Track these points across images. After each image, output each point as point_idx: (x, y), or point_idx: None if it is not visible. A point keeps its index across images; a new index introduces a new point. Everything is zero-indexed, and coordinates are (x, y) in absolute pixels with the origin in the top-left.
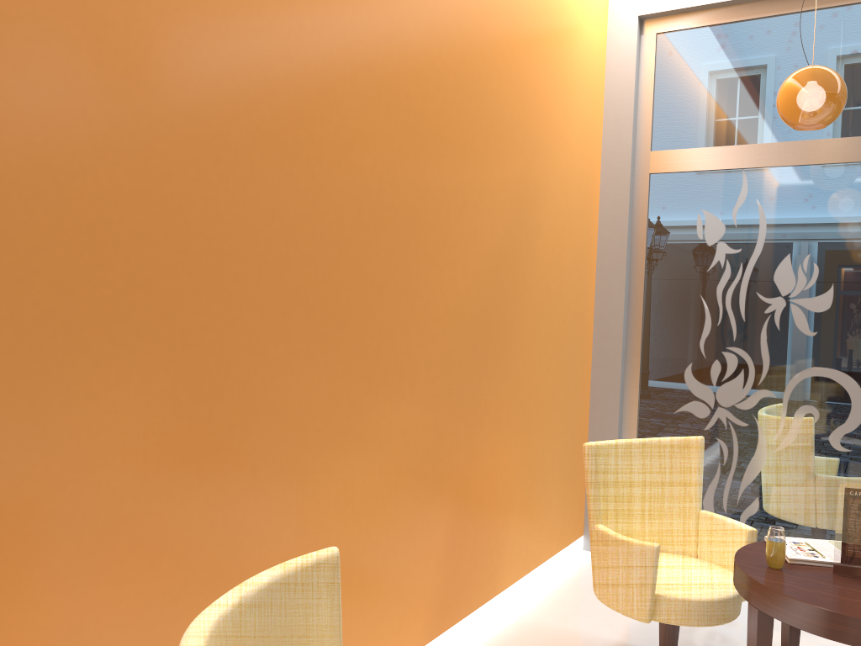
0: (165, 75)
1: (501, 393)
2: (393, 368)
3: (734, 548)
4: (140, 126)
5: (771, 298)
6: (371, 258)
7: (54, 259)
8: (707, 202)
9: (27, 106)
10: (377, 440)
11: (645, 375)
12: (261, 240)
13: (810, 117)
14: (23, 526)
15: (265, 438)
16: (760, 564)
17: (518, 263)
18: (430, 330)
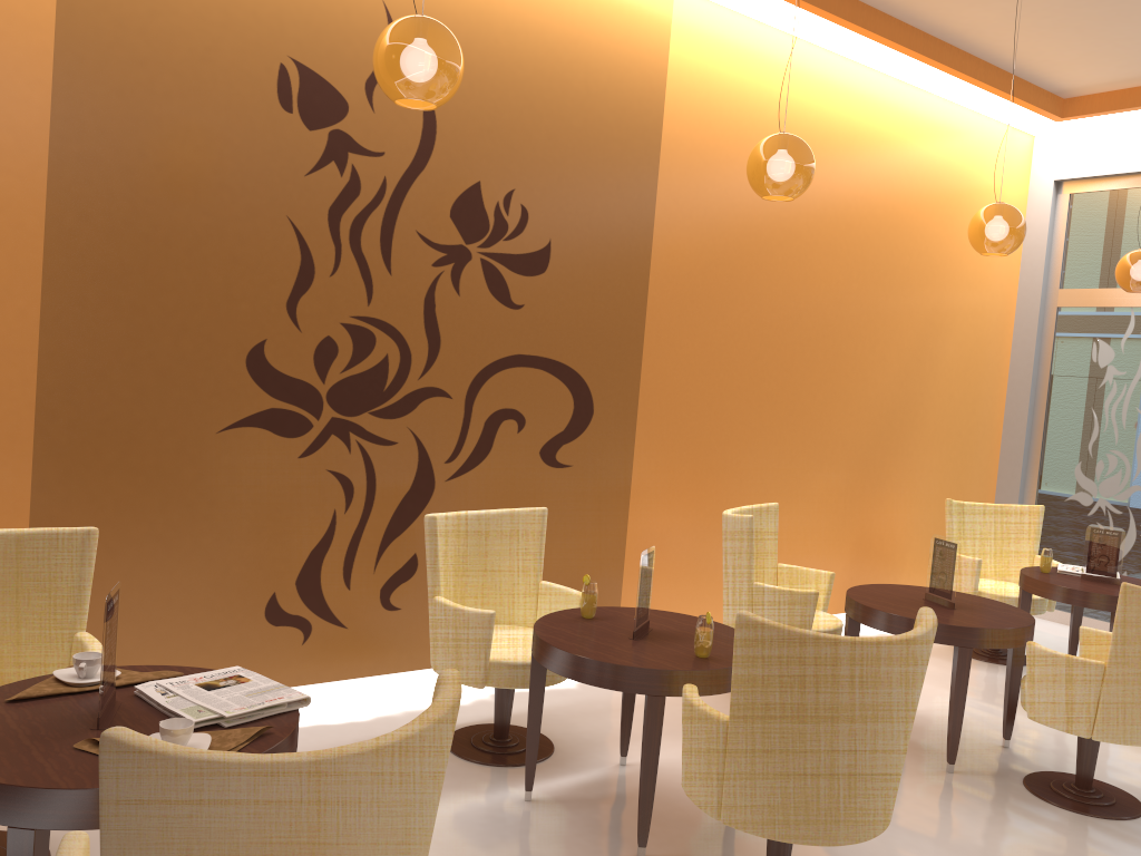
0: (715, 300)
1: (902, 467)
2: (819, 441)
3: None
4: (704, 324)
5: None
6: (809, 377)
7: (672, 380)
8: (1101, 332)
9: (668, 323)
10: (807, 480)
11: (1043, 469)
12: (750, 370)
13: (1133, 286)
14: (656, 482)
15: (746, 467)
16: (1036, 571)
17: (921, 379)
18: (846, 420)
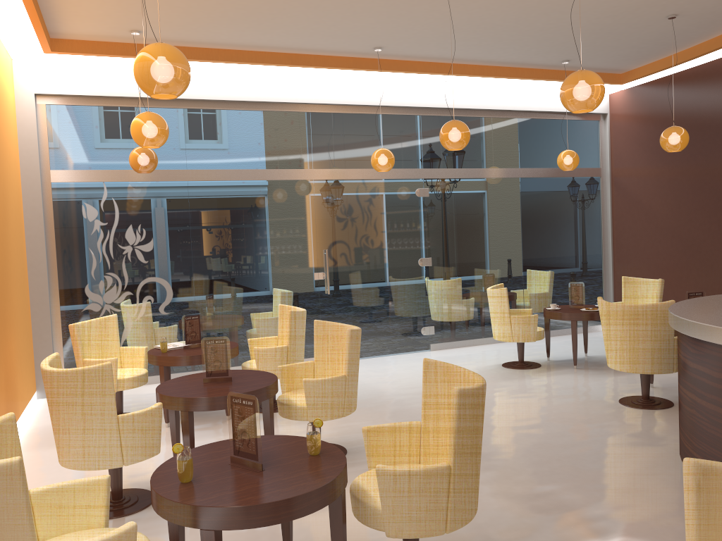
0: None
1: (9, 310)
2: None
3: (139, 357)
4: None
5: (125, 246)
6: None
7: None
8: (87, 198)
9: None
10: None
11: (62, 294)
12: None
13: (145, 169)
14: None
15: None
16: (159, 353)
17: (7, 240)
18: None
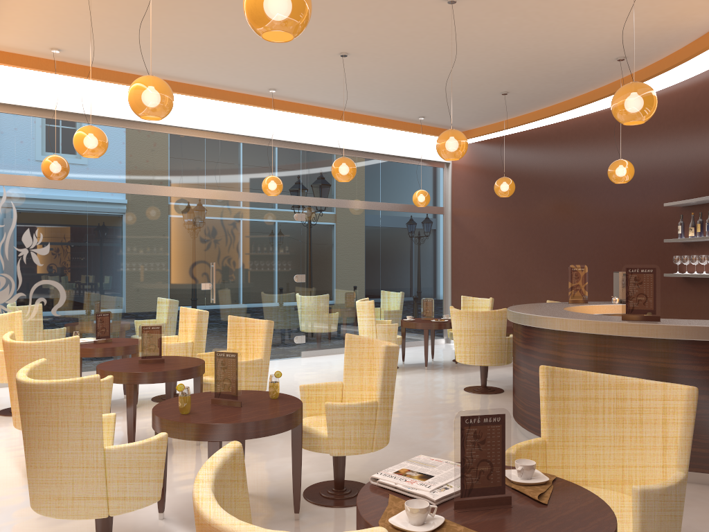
0: None
1: None
2: None
3: None
4: None
5: (21, 249)
6: None
7: None
8: None
9: None
10: None
11: None
12: None
13: (58, 176)
14: None
15: None
16: None
17: None
18: None
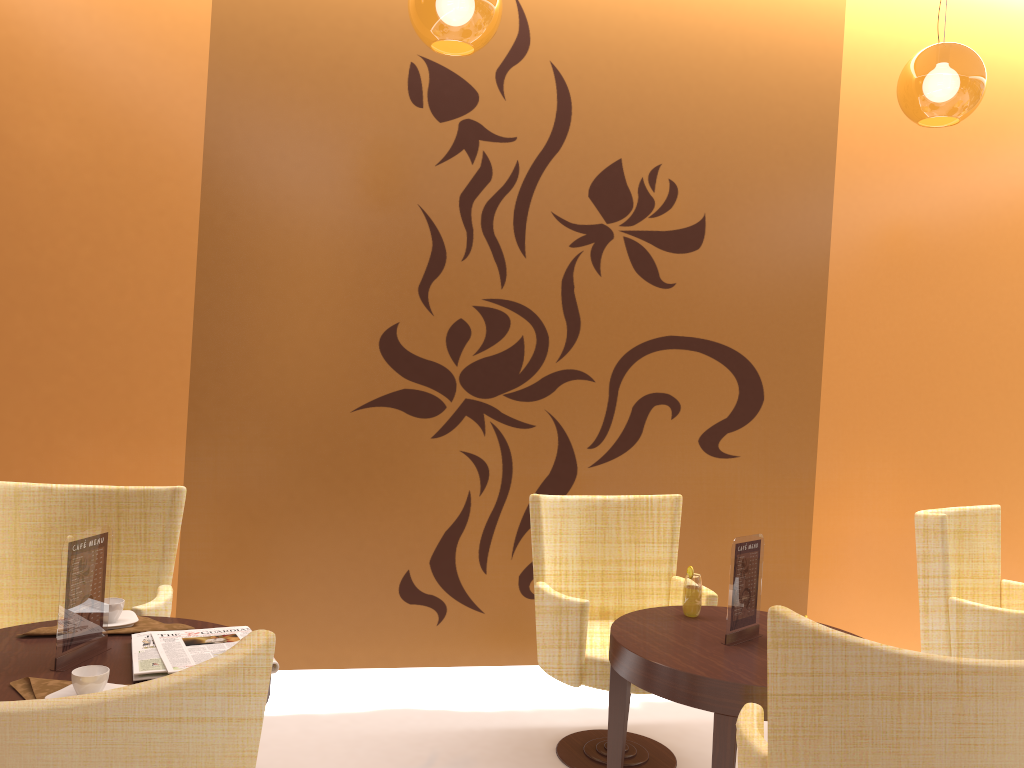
0: (919, 273)
1: None
2: None
3: None
4: (906, 300)
5: None
6: None
7: (865, 364)
8: None
9: (857, 300)
10: None
11: None
12: (973, 352)
13: None
14: (848, 479)
15: (973, 466)
16: None
17: None
18: None
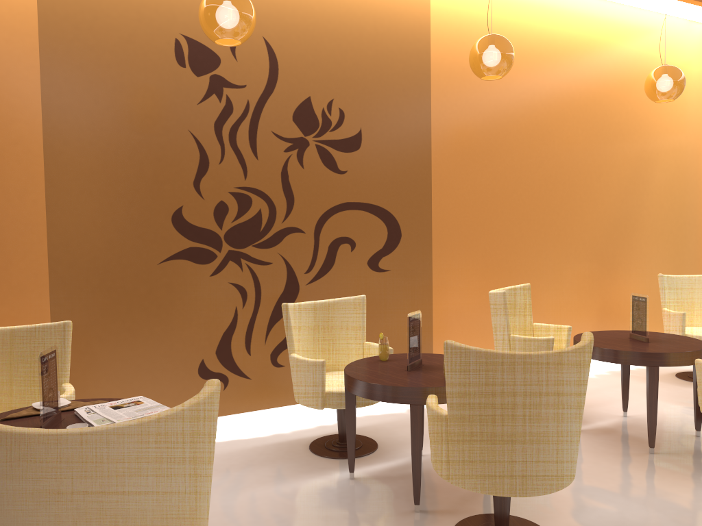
0: (479, 157)
1: (629, 256)
2: (565, 243)
3: None
4: (473, 172)
5: None
6: (553, 201)
7: (454, 211)
8: None
9: (448, 174)
10: (558, 269)
11: None
12: (509, 200)
13: None
14: (450, 277)
15: (513, 263)
16: None
17: (637, 196)
18: (583, 228)
